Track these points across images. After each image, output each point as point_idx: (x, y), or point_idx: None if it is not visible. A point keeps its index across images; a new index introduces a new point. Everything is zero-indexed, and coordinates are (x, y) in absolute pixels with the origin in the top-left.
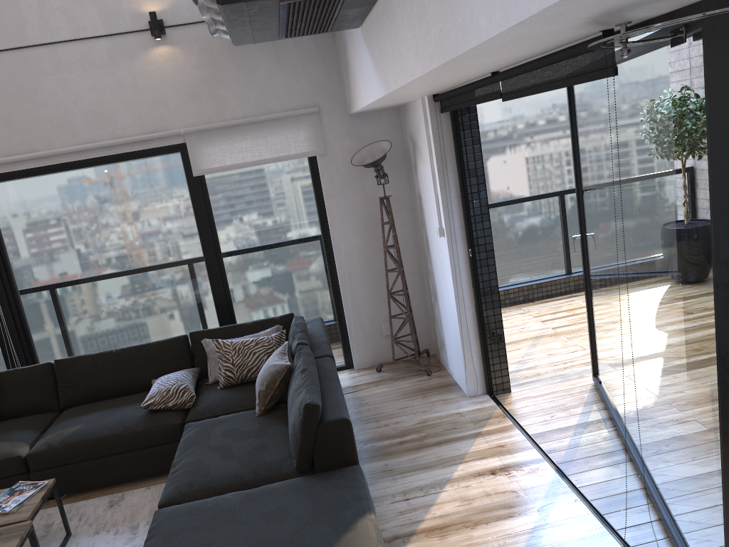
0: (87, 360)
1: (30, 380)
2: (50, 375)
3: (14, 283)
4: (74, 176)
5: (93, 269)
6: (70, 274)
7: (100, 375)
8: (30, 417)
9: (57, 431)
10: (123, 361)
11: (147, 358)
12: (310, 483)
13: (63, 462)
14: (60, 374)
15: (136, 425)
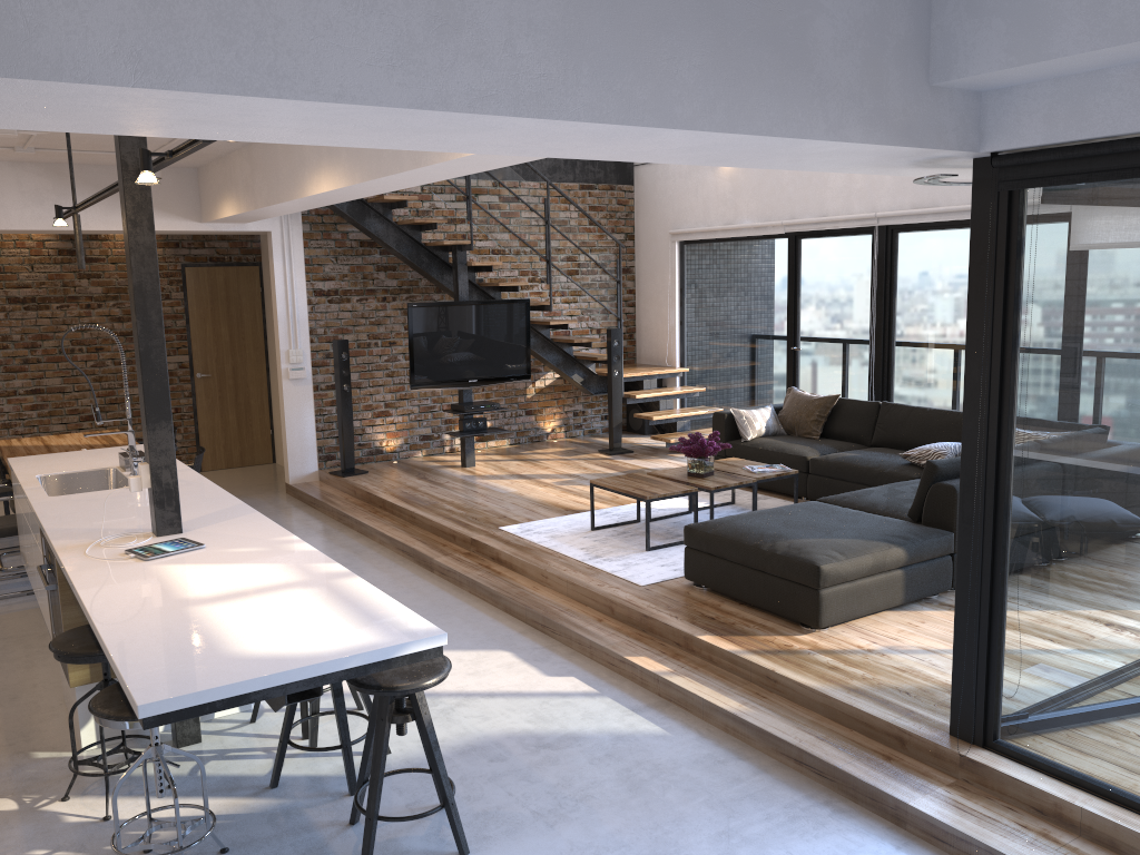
0: (904, 409)
1: (859, 412)
2: (874, 413)
3: (892, 327)
4: (964, 234)
5: (956, 330)
6: (936, 330)
7: (906, 426)
8: (846, 443)
9: (842, 452)
10: (928, 420)
11: (948, 424)
12: (897, 522)
13: (828, 474)
14: (880, 415)
15: (886, 467)
